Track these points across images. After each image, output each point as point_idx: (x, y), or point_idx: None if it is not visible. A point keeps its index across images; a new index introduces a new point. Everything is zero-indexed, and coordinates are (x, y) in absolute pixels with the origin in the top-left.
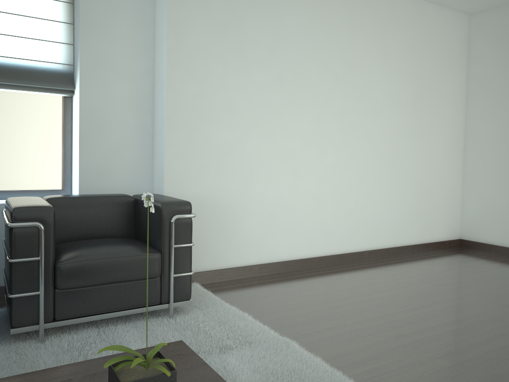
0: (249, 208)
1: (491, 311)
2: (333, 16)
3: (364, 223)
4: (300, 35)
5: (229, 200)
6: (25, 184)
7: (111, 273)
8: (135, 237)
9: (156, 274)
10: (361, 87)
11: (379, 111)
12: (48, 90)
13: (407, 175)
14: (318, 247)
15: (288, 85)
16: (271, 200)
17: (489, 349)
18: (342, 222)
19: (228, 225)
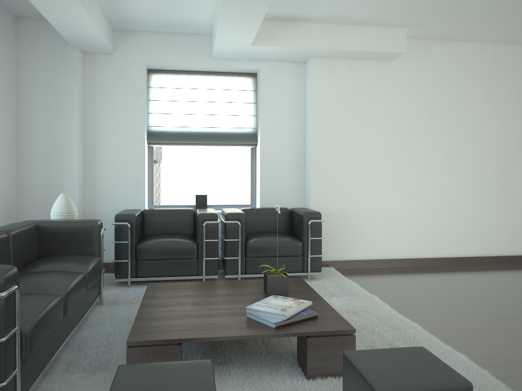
0: (371, 219)
1: None
2: (440, 74)
3: (475, 233)
4: (411, 92)
5: (356, 212)
6: (230, 201)
7: (274, 251)
8: (290, 233)
9: (299, 254)
10: (469, 125)
11: (487, 142)
12: (242, 144)
13: (520, 194)
14: (430, 251)
15: (401, 129)
16: (388, 213)
17: (511, 313)
18: (453, 232)
19: (355, 230)
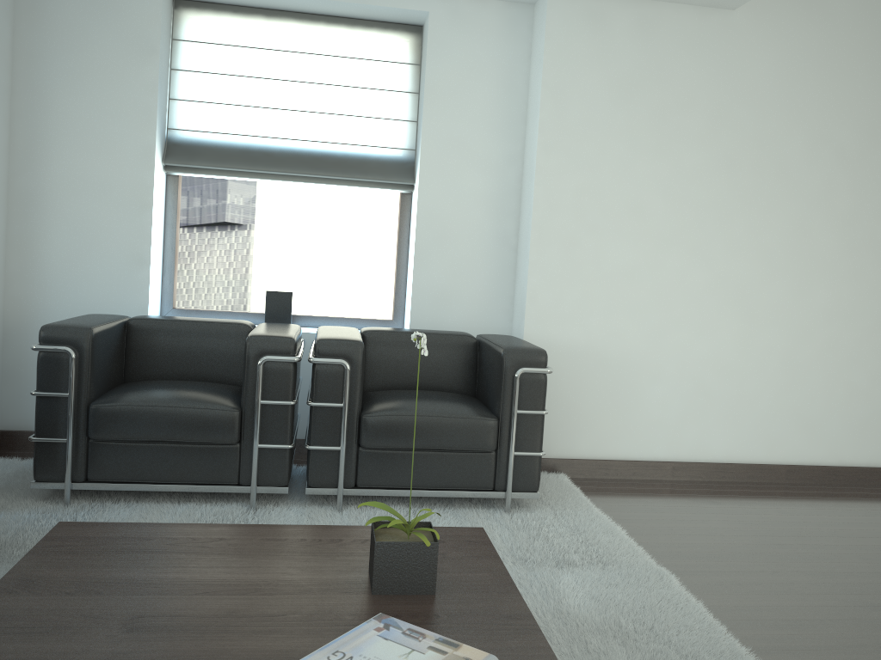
0: (659, 370)
1: None
2: (842, 49)
3: None
4: (771, 86)
5: (626, 354)
6: (347, 309)
7: (428, 436)
8: (474, 394)
9: (489, 448)
10: None
11: None
12: (381, 185)
13: None
14: (787, 449)
15: (742, 171)
16: (700, 360)
17: None
18: (839, 410)
19: (622, 392)
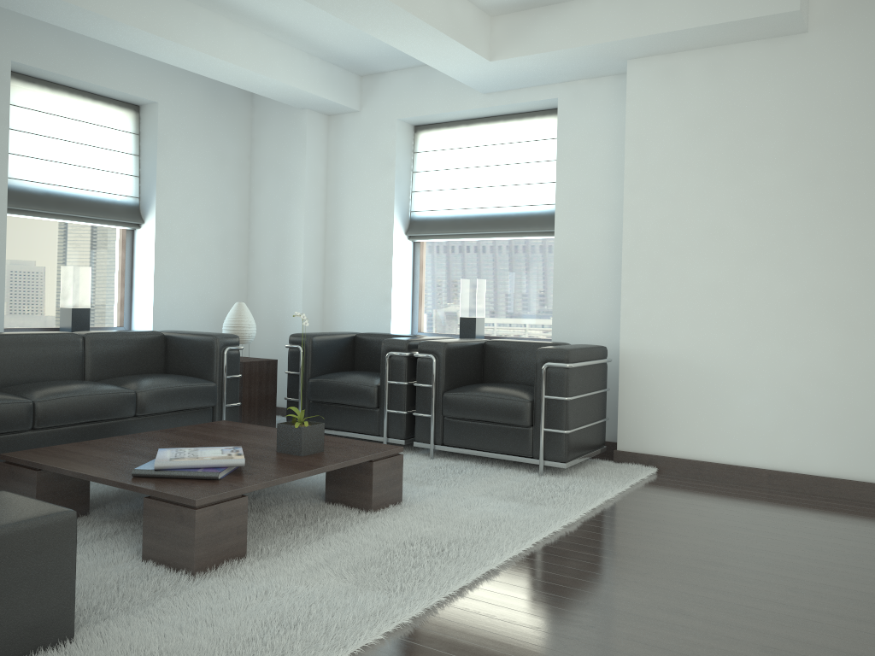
0: (750, 379)
1: None
2: None
3: None
4: (858, 94)
5: (714, 363)
6: (527, 331)
7: (481, 411)
8: None
9: (523, 423)
10: None
11: None
12: (542, 233)
13: None
14: None
15: (829, 183)
16: (794, 370)
17: (780, 611)
18: None
19: (712, 399)
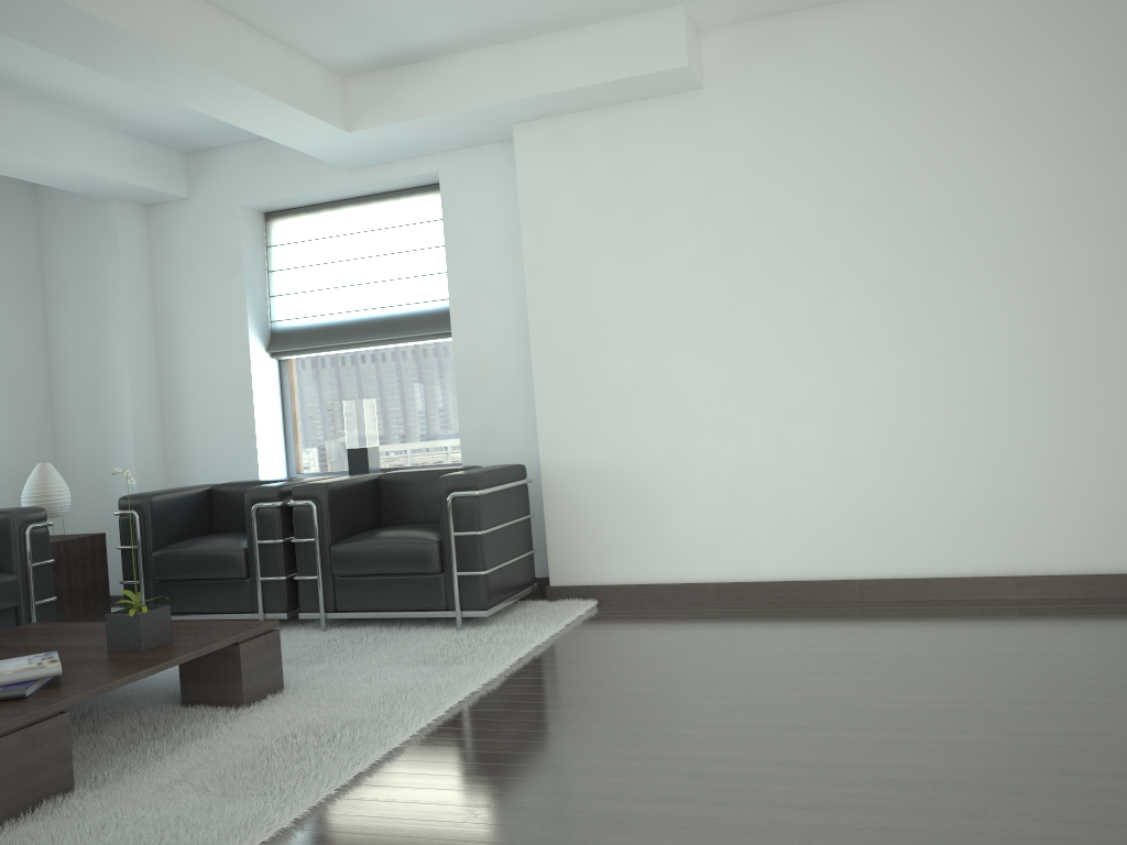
0: (686, 483)
1: (932, 702)
2: (840, 92)
3: (993, 511)
4: (761, 155)
5: (647, 469)
6: (434, 457)
7: (379, 562)
8: None
9: (432, 569)
10: (942, 212)
11: (1008, 251)
12: (438, 335)
13: None
14: (858, 561)
15: (743, 254)
16: (730, 467)
17: (713, 734)
18: (921, 508)
19: (649, 510)
